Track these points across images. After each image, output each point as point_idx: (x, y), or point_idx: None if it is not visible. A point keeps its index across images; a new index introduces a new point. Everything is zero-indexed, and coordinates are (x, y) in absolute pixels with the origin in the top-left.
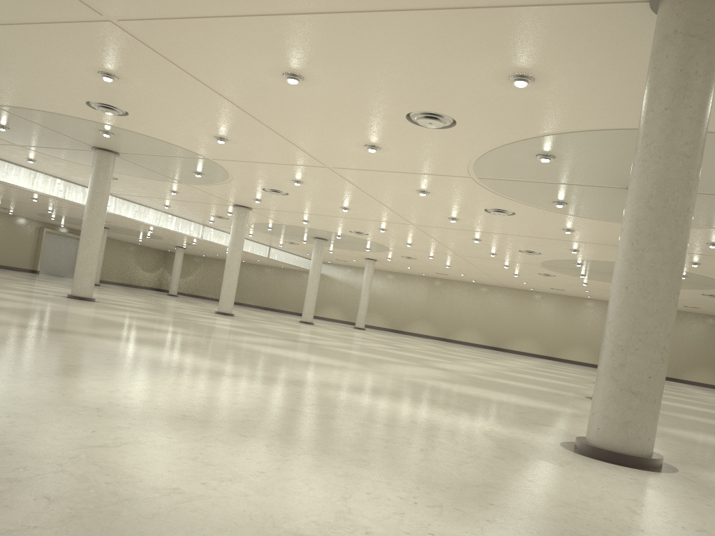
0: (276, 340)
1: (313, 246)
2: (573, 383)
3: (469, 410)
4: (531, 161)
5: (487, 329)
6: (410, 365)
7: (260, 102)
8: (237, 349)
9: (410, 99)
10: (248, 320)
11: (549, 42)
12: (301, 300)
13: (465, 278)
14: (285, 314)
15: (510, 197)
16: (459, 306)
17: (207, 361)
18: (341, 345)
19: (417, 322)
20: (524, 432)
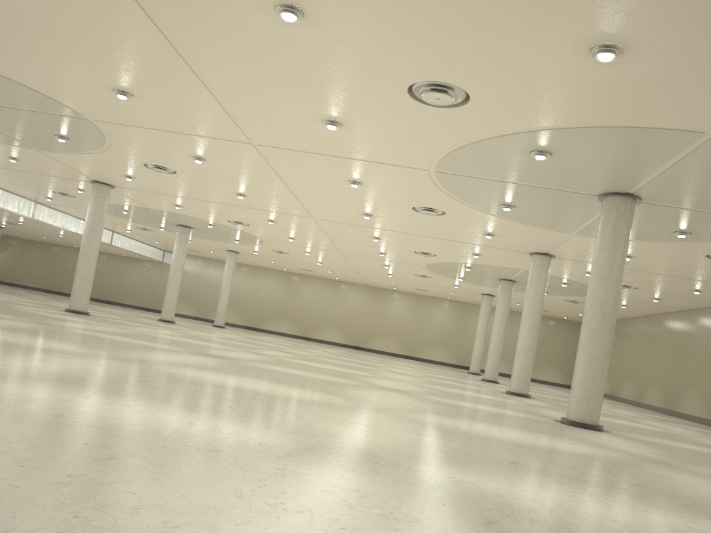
0: (194, 357)
1: (170, 233)
2: (498, 396)
3: (582, 480)
4: (518, 157)
5: (348, 328)
6: (363, 387)
7: (213, 45)
8: (188, 382)
9: (434, 63)
10: (113, 321)
11: (694, 1)
12: (145, 292)
13: (329, 275)
14: (127, 308)
15: (455, 195)
16: (320, 304)
17: (207, 421)
18: (254, 357)
19: (275, 320)
20: (710, 523)
